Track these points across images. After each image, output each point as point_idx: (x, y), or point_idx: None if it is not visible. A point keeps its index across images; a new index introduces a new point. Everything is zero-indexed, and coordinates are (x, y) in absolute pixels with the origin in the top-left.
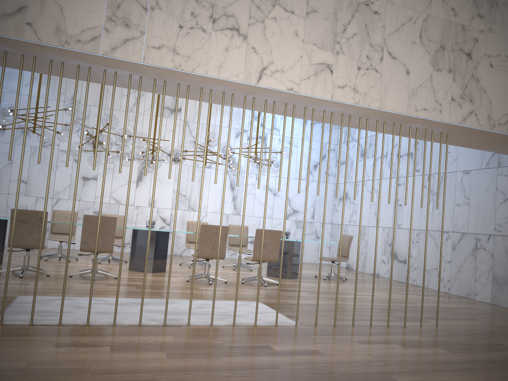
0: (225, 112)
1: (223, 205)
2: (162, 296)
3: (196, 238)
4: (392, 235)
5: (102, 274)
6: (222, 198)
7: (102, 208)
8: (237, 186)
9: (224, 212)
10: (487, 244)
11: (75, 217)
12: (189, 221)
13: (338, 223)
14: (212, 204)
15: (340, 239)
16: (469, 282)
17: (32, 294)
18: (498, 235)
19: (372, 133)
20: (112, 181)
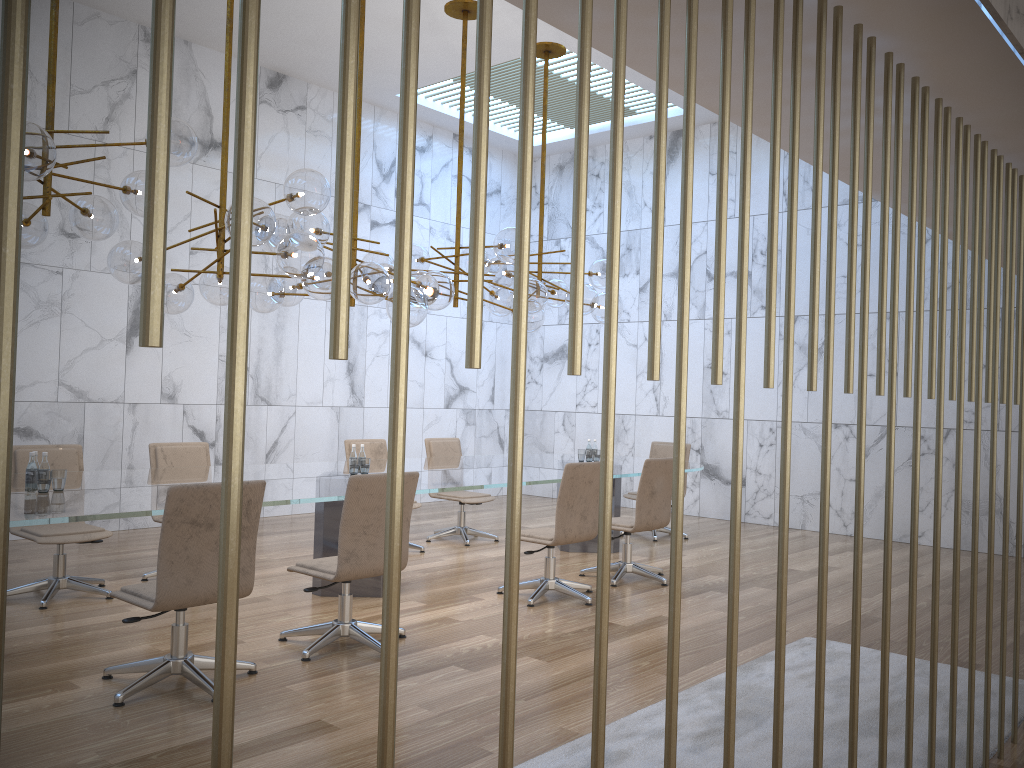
0: (325, 159)
1: (330, 386)
2: (661, 672)
3: (1007, 544)
4: (703, 433)
5: (370, 633)
6: (1021, 438)
7: (39, 417)
8: (356, 340)
9: (333, 403)
10: (944, 445)
11: (78, 462)
12: (350, 440)
13: (542, 410)
14: (305, 386)
15: (652, 452)
16: (905, 513)
17: (466, 764)
18: (967, 430)
19: (632, 226)
20: (62, 338)
